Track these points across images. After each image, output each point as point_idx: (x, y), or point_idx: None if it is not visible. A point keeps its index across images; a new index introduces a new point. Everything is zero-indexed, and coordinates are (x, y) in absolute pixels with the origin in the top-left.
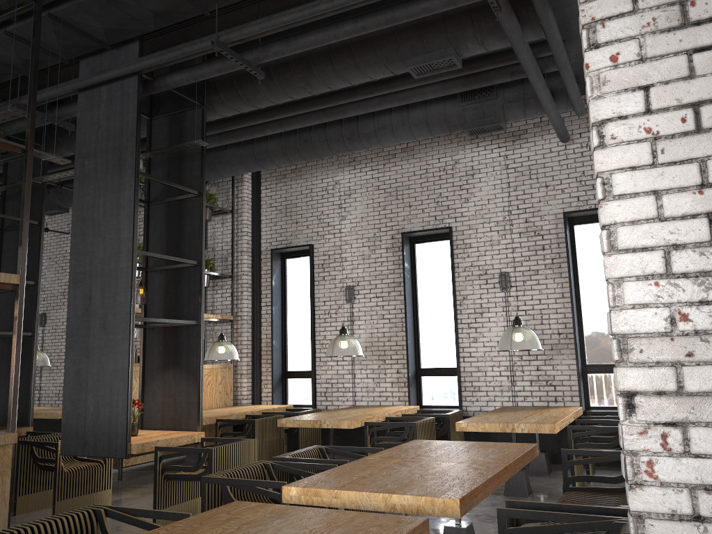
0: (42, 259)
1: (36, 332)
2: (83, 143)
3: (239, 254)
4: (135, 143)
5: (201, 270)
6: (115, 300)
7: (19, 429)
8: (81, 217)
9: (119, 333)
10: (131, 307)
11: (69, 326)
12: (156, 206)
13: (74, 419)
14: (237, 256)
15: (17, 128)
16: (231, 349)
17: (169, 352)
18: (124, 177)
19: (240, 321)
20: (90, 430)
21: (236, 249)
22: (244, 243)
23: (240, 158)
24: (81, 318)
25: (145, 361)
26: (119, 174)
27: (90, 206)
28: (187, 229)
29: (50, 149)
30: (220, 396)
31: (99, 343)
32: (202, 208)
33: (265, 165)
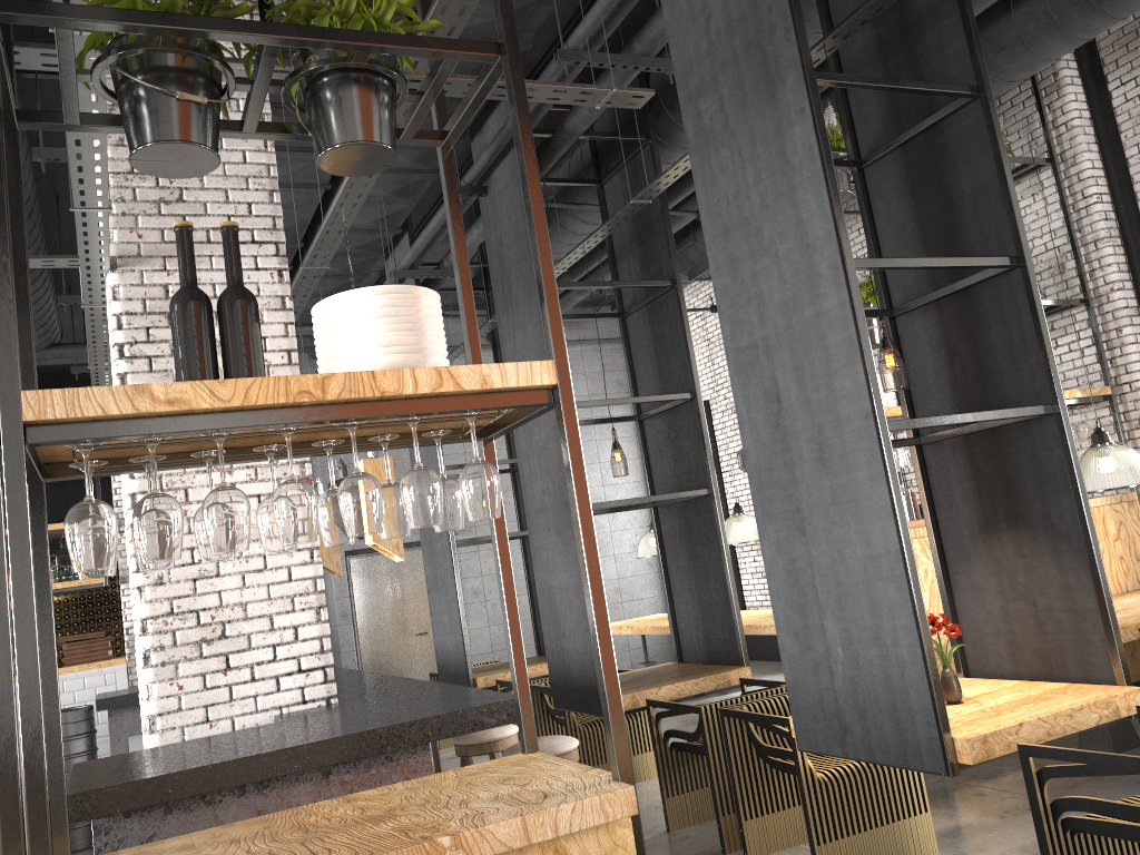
0: (692, 349)
1: (714, 486)
2: (686, 70)
3: (1091, 249)
4: (787, 8)
5: (1026, 278)
6: (832, 391)
7: (725, 674)
8: (720, 228)
9: (859, 467)
10: (872, 400)
11: (752, 468)
12: (877, 165)
13: (808, 673)
14: (1087, 255)
15: (587, 114)
16: (1131, 460)
17: (990, 492)
18: (784, 99)
19: (1131, 395)
20: (847, 699)
21: (1079, 241)
22: (1097, 221)
23: (1047, 19)
24: (769, 447)
25: (938, 521)
26: (772, 96)
27: (731, 197)
28: (964, 189)
29: (661, 144)
30: (1124, 567)
31: (820, 498)
32: (991, 123)
33: (1118, 7)
